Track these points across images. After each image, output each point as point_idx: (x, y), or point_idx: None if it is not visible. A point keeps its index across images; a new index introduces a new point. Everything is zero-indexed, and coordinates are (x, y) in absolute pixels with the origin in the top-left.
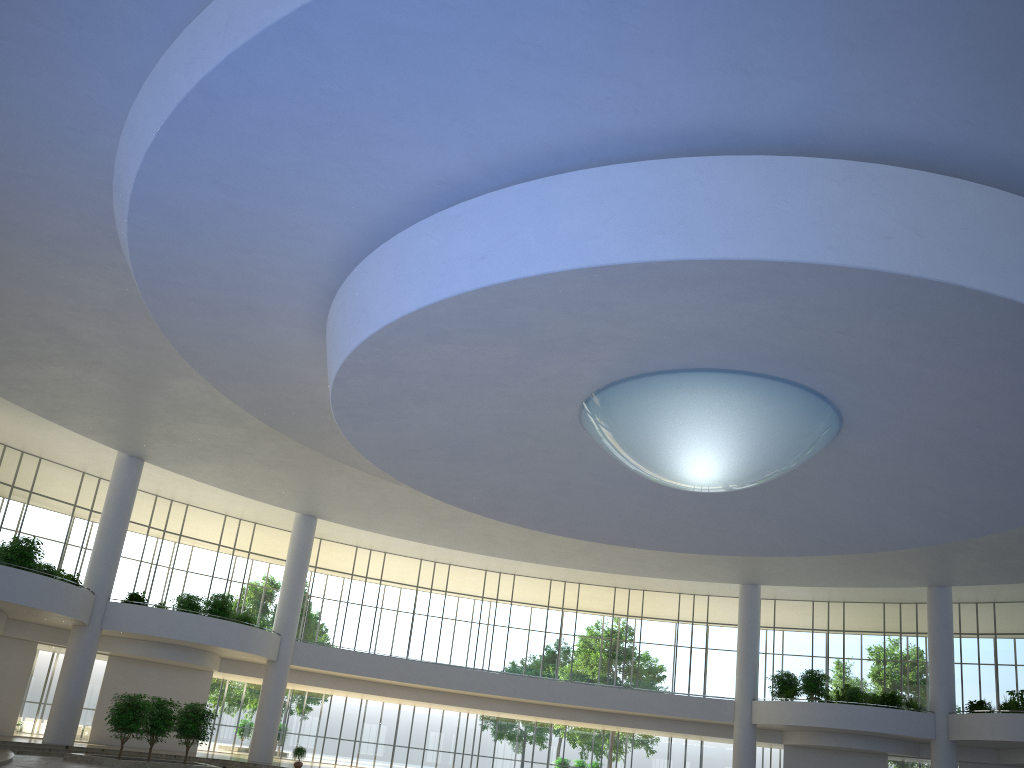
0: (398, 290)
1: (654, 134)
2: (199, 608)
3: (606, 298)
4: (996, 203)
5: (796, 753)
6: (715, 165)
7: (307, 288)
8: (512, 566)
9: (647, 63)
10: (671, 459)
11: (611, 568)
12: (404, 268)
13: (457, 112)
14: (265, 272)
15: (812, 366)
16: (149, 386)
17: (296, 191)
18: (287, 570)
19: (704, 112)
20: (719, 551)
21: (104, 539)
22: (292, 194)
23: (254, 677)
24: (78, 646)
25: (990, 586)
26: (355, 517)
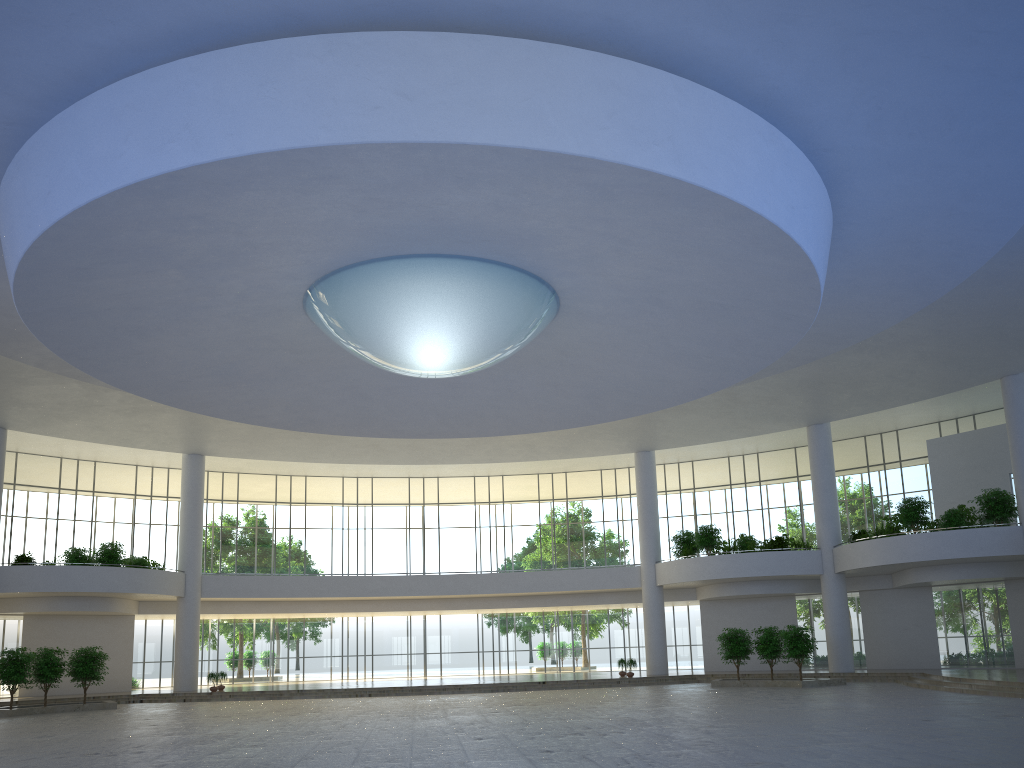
0: (12, 237)
1: (150, 40)
2: (87, 559)
3: (187, 212)
4: (489, 50)
5: (712, 607)
6: (206, 62)
7: None
8: (429, 470)
9: None
10: (388, 352)
11: (506, 457)
12: (10, 214)
13: None
14: None
15: (465, 239)
16: None
17: None
18: (182, 510)
19: (173, 10)
20: (542, 428)
21: None
22: None
23: (175, 614)
24: None
25: (880, 415)
26: (239, 448)
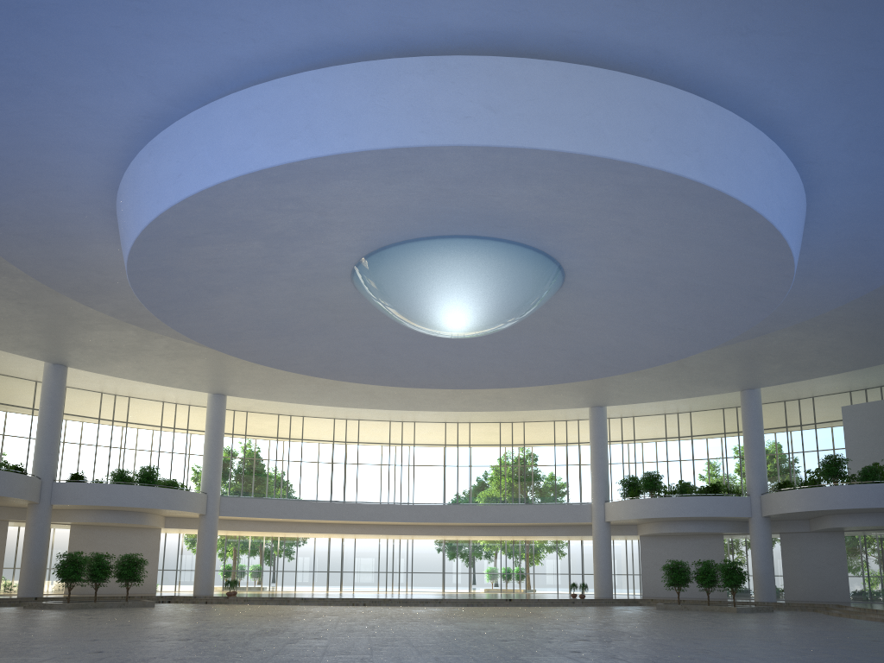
0: (137, 209)
1: (280, 56)
2: (130, 479)
3: (289, 194)
4: (560, 74)
5: (650, 541)
6: (327, 75)
7: (99, 214)
8: (409, 415)
9: (235, 2)
10: (422, 315)
11: (480, 407)
12: (137, 190)
13: (120, 61)
14: (59, 206)
15: (502, 224)
16: (42, 306)
17: (41, 139)
18: (206, 441)
19: (305, 33)
20: (527, 383)
21: (42, 433)
22: (39, 142)
23: (195, 529)
24: (34, 520)
25: (801, 384)
26: (256, 391)
